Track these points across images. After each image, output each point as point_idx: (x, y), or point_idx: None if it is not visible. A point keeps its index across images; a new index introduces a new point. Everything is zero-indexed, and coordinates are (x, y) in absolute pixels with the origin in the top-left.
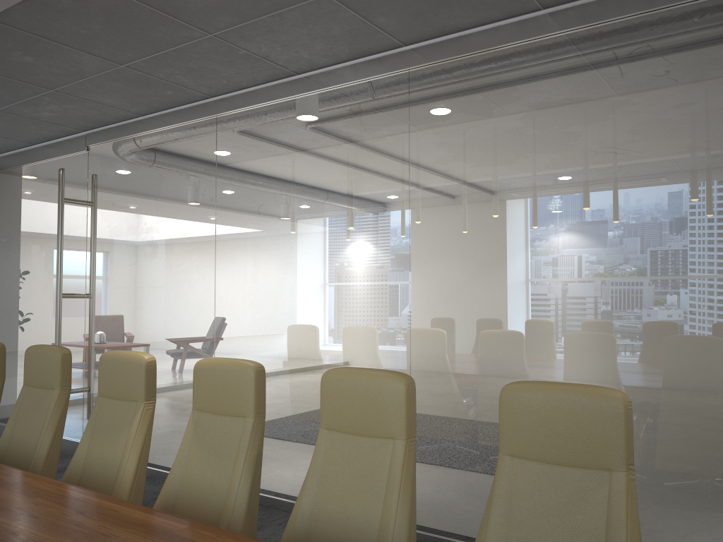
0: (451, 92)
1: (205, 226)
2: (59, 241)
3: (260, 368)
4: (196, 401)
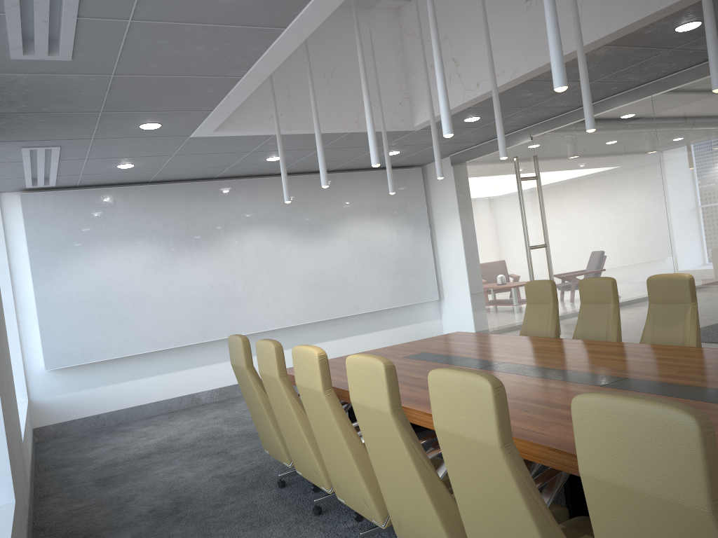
0: None
1: (651, 182)
2: (522, 209)
3: None
4: None
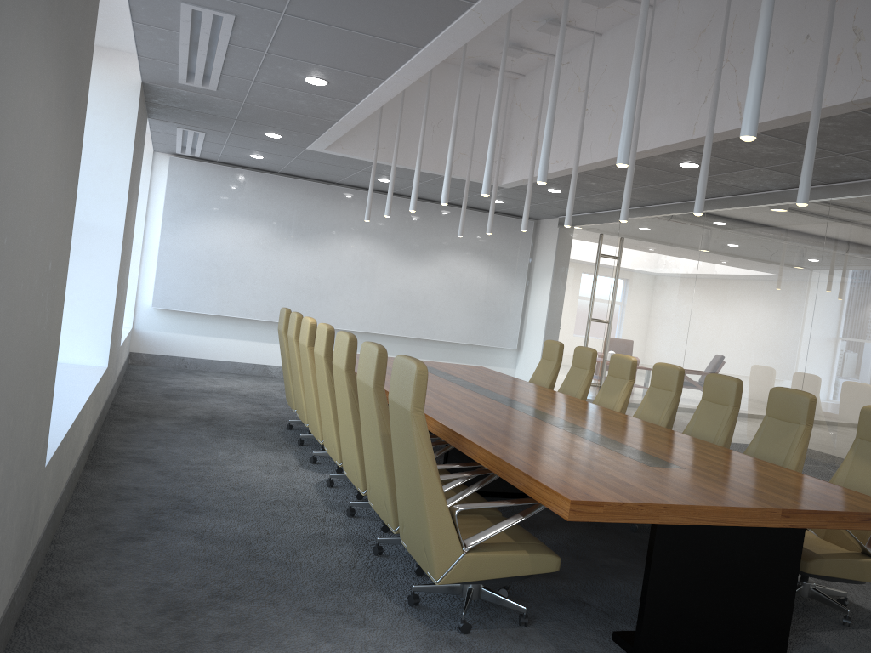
0: (854, 219)
1: (687, 286)
2: (593, 283)
3: (681, 369)
4: (651, 382)
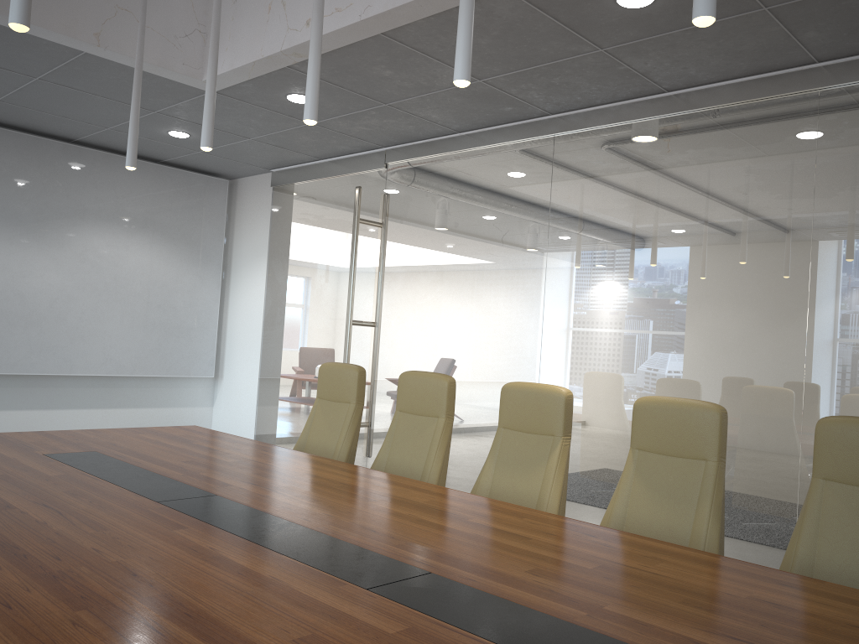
0: None
1: (532, 256)
2: (353, 264)
3: (723, 410)
4: (637, 440)
